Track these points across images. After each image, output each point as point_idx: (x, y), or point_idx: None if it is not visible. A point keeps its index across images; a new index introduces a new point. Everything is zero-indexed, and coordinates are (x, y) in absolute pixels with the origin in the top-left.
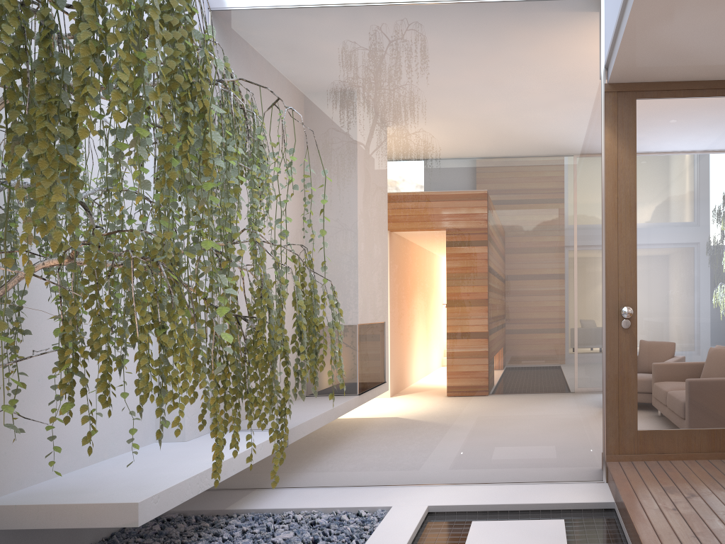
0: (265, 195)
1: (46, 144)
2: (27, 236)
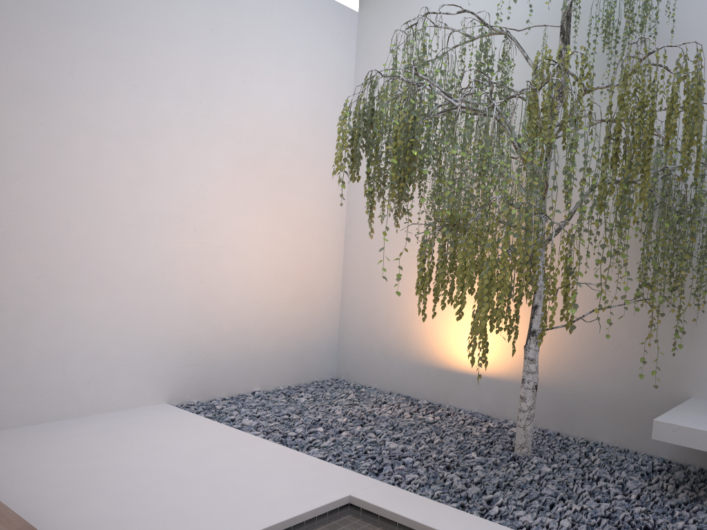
0: (670, 145)
1: (365, 188)
2: (371, 221)
